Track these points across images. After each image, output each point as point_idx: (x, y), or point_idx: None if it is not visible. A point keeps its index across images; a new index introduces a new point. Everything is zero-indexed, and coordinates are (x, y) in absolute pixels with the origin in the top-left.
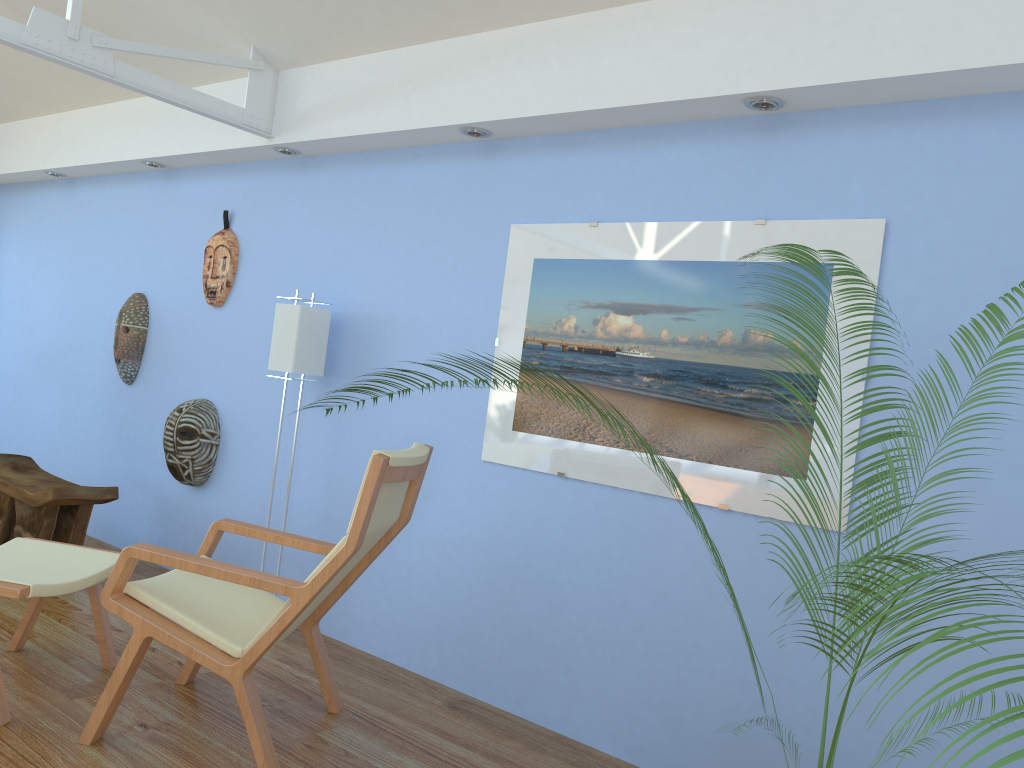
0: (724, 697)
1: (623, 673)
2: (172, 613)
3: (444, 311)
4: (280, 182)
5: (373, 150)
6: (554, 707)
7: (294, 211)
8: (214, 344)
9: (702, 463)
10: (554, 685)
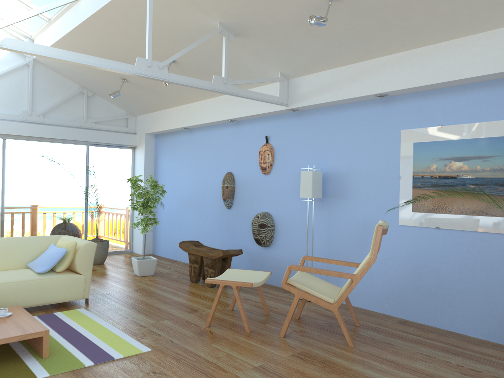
0: None
1: (476, 304)
2: (306, 289)
3: (373, 167)
4: (289, 122)
5: (332, 106)
6: (445, 320)
7: (297, 133)
8: (267, 189)
9: (502, 217)
10: (444, 311)
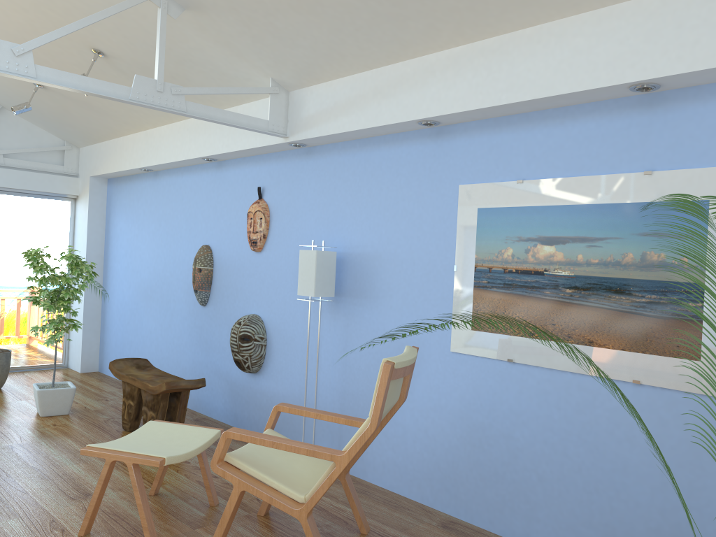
0: (648, 521)
1: (568, 502)
2: (256, 473)
3: (415, 248)
4: (294, 165)
5: (356, 139)
6: (518, 526)
7: (305, 184)
8: (258, 277)
9: (617, 350)
10: (517, 510)
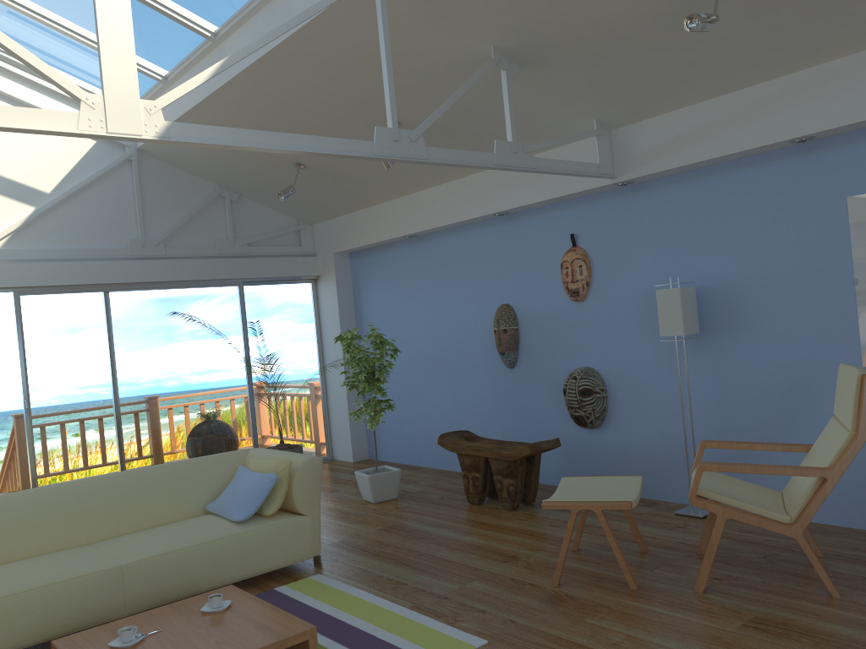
0: None
1: None
2: (734, 502)
3: (797, 269)
4: (615, 205)
5: (698, 168)
6: None
7: (634, 223)
8: (583, 327)
9: None
10: None
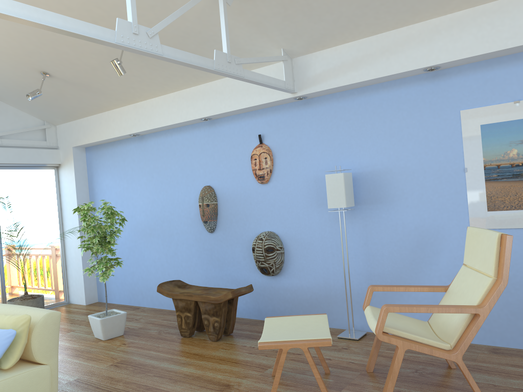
0: None
1: None
2: (409, 335)
3: (424, 160)
4: (292, 114)
5: (354, 88)
6: None
7: (306, 127)
8: (267, 202)
9: None
10: None
